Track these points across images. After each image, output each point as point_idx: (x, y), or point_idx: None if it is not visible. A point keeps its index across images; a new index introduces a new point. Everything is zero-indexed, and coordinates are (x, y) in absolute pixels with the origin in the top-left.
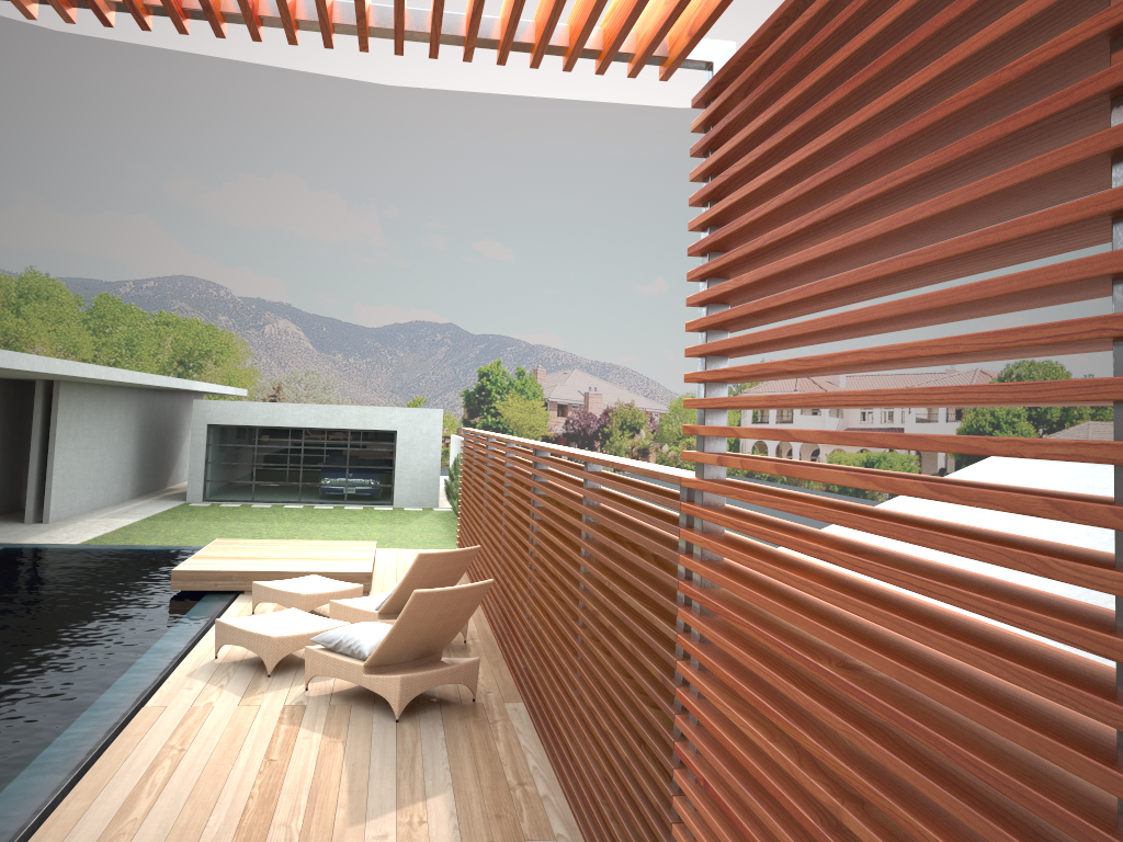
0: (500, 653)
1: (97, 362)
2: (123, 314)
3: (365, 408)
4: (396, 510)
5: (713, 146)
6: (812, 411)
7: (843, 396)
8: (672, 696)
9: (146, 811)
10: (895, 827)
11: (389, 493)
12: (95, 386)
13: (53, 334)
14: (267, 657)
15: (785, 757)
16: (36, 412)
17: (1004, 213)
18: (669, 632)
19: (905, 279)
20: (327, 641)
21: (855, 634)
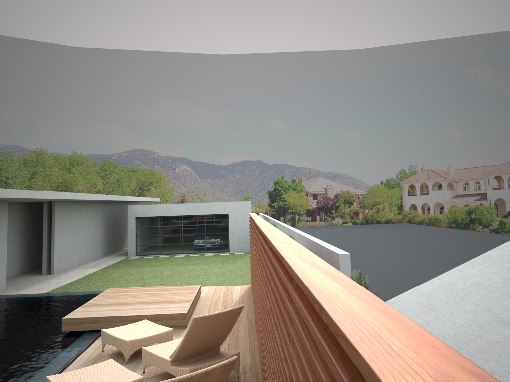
0: None
1: (104, 190)
2: (114, 168)
3: (211, 203)
4: (230, 254)
5: None
6: (438, 188)
7: None
8: None
9: None
10: None
11: (227, 246)
12: (76, 202)
13: (85, 180)
14: None
15: None
16: (44, 218)
17: None
18: None
19: None
20: None
21: None
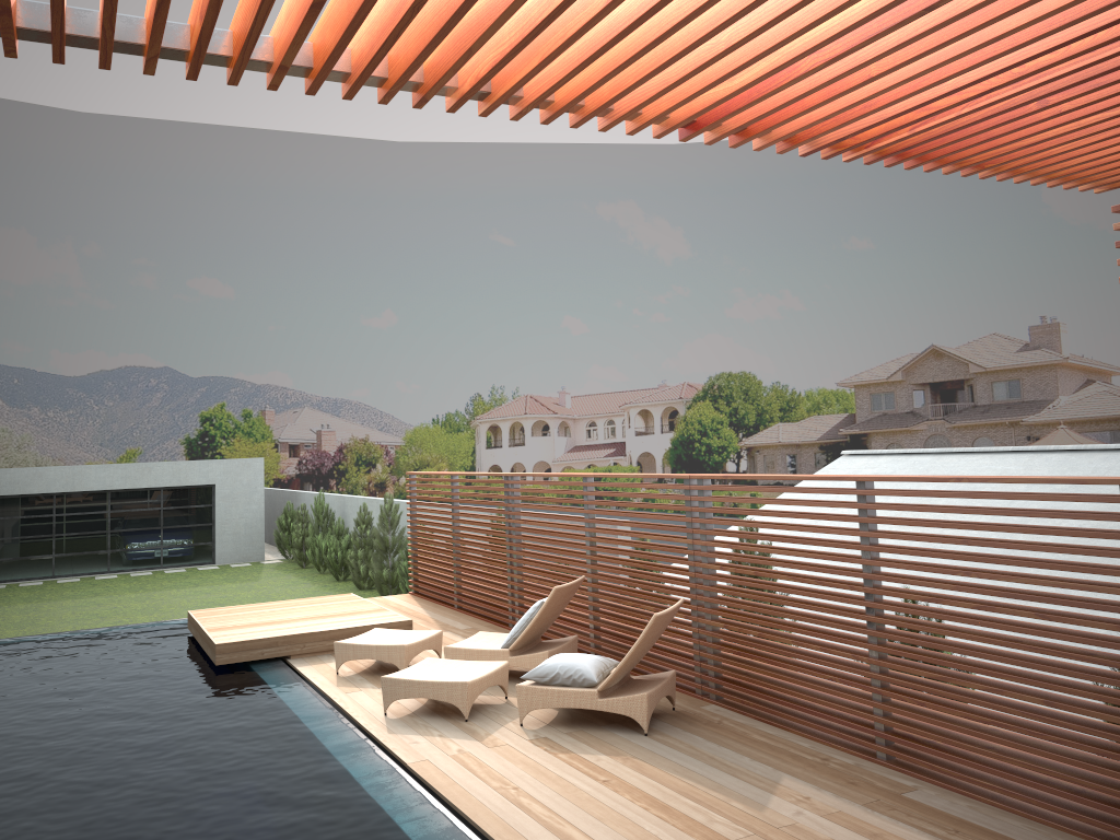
0: None
1: None
2: None
3: (179, 463)
4: (224, 568)
5: None
6: (542, 432)
7: None
8: None
9: (585, 836)
10: None
11: (210, 551)
12: None
13: None
14: (462, 702)
15: None
16: None
17: None
18: None
19: None
20: (541, 676)
21: None
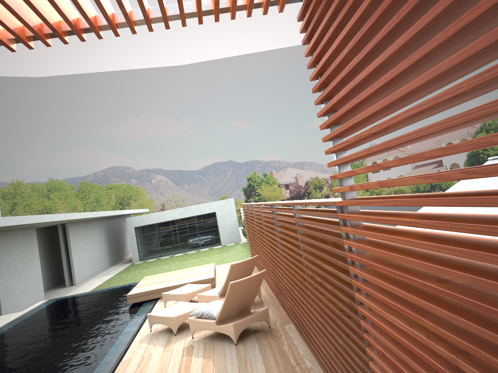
0: (278, 302)
1: (85, 211)
2: (91, 188)
3: (199, 205)
4: (223, 246)
5: (311, 36)
6: None
7: (403, 137)
8: (357, 310)
9: None
10: (490, 365)
11: (218, 240)
12: (83, 221)
13: (65, 204)
14: (172, 326)
15: (420, 335)
16: (60, 238)
17: (468, 10)
18: (347, 279)
19: (421, 65)
20: (197, 314)
21: (441, 262)
